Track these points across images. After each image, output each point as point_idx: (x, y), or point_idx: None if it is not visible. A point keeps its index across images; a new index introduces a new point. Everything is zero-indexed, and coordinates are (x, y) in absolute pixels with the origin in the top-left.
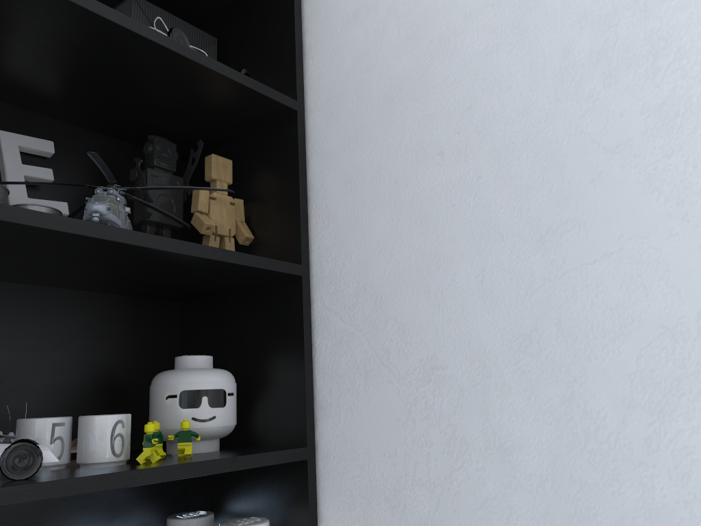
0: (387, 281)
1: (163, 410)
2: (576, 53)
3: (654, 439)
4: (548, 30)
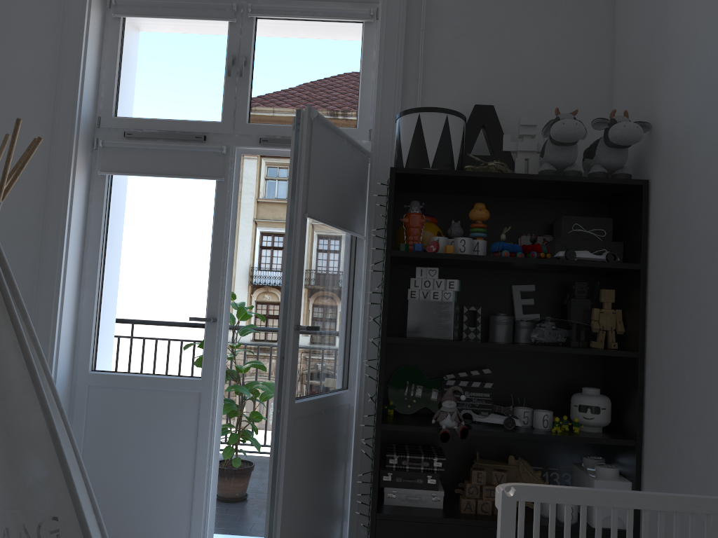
0: (666, 370)
1: (572, 411)
2: None
3: None
4: None
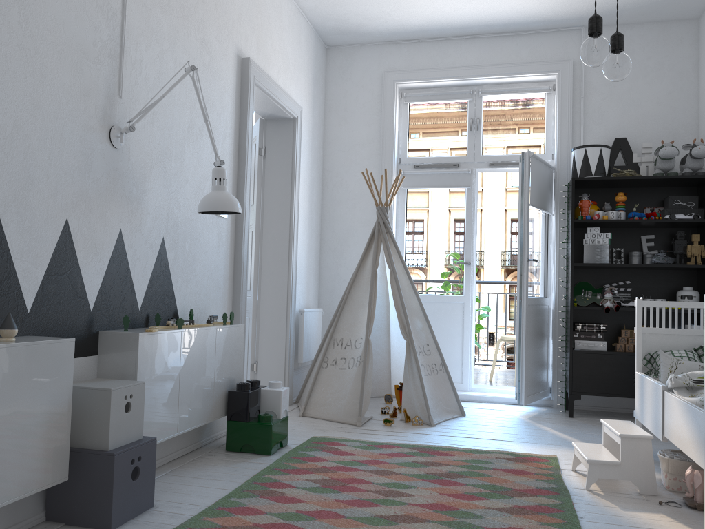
0: None
1: (677, 299)
2: None
3: None
4: None
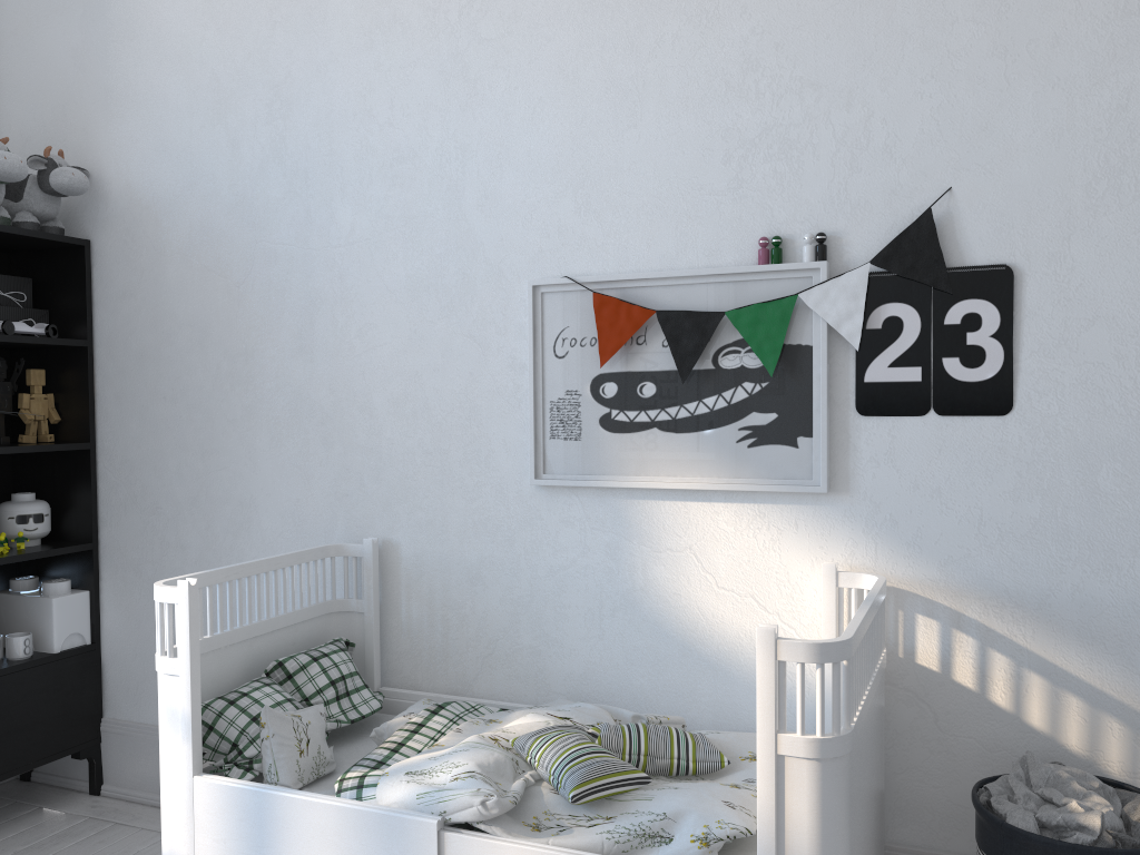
0: (137, 459)
1: (7, 525)
2: (222, 369)
3: (233, 545)
4: (213, 352)
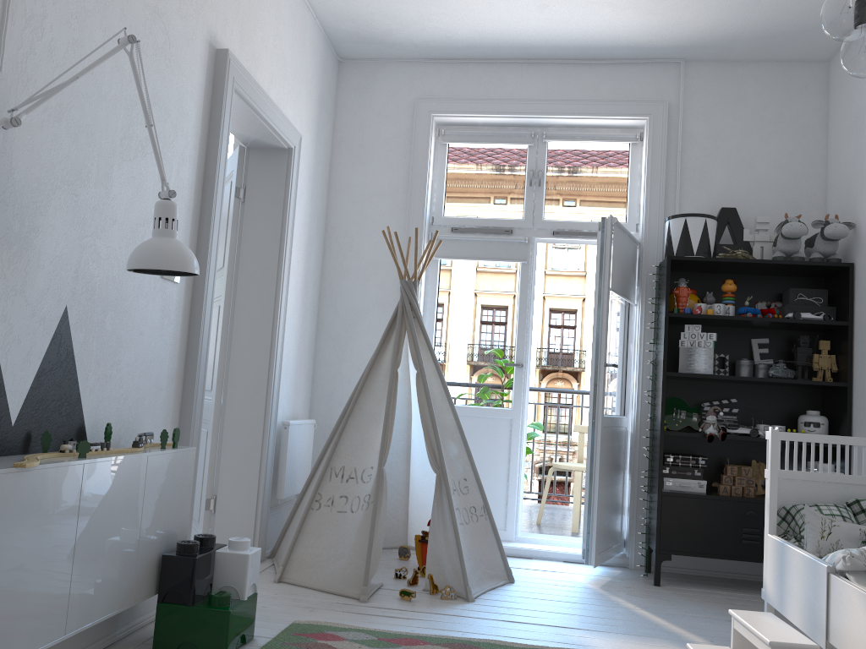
0: None
1: (799, 426)
2: None
3: None
4: None
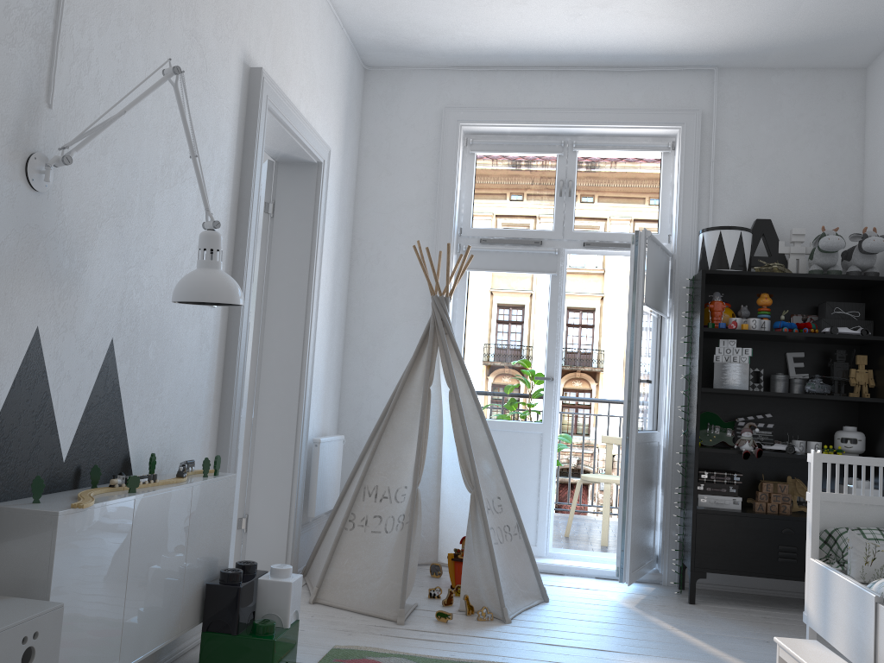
0: None
1: (836, 442)
2: None
3: None
4: None
